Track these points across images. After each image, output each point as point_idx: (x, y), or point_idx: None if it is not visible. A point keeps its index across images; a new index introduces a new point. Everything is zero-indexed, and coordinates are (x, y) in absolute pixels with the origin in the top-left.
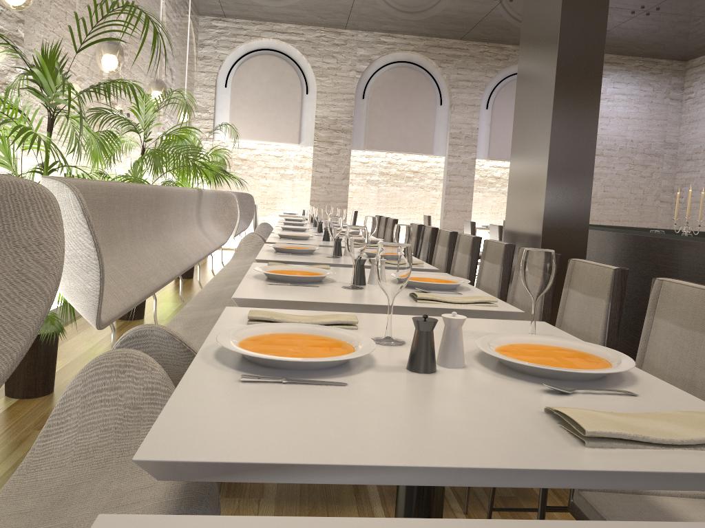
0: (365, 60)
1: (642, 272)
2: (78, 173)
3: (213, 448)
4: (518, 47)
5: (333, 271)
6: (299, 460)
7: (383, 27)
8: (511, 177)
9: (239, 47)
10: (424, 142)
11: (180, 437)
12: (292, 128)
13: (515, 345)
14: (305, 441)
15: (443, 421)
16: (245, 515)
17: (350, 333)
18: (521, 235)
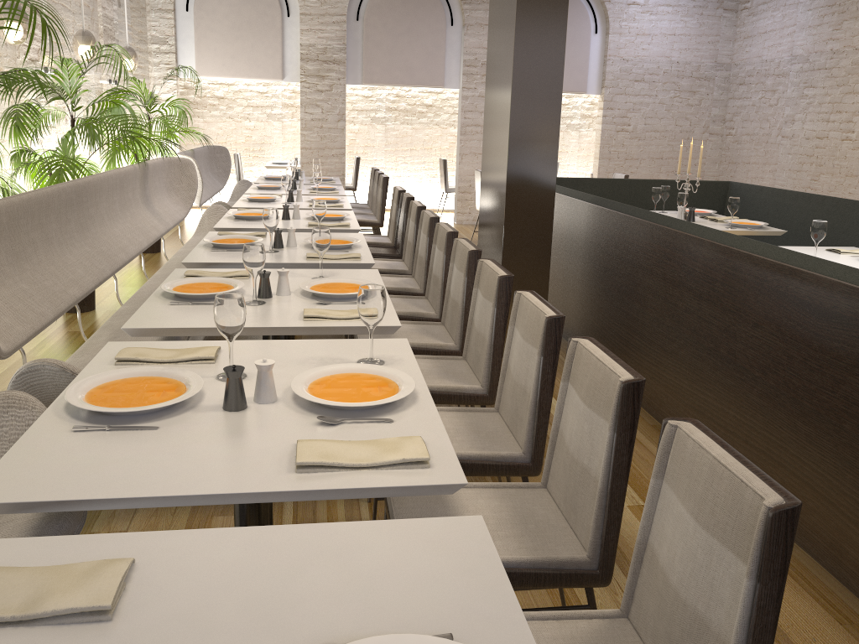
0: None
1: (606, 248)
2: None
3: (20, 492)
4: None
5: (243, 284)
6: (76, 497)
7: None
8: (484, 142)
9: None
10: (433, 72)
11: (1, 485)
12: (274, 61)
13: (335, 376)
14: (91, 481)
15: (209, 457)
16: (162, 515)
17: (189, 375)
18: (491, 208)
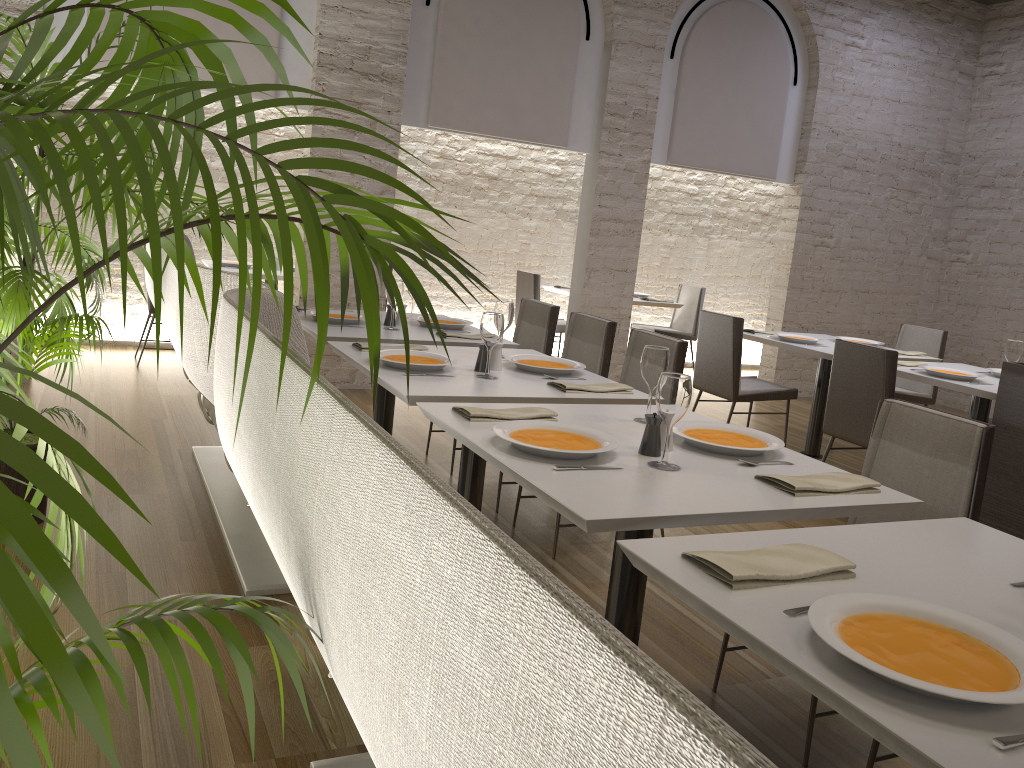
0: None
1: None
2: None
3: None
4: None
5: None
6: None
7: None
8: None
9: None
10: (552, 119)
11: None
12: (260, 61)
13: None
14: None
15: None
16: None
17: None
18: None
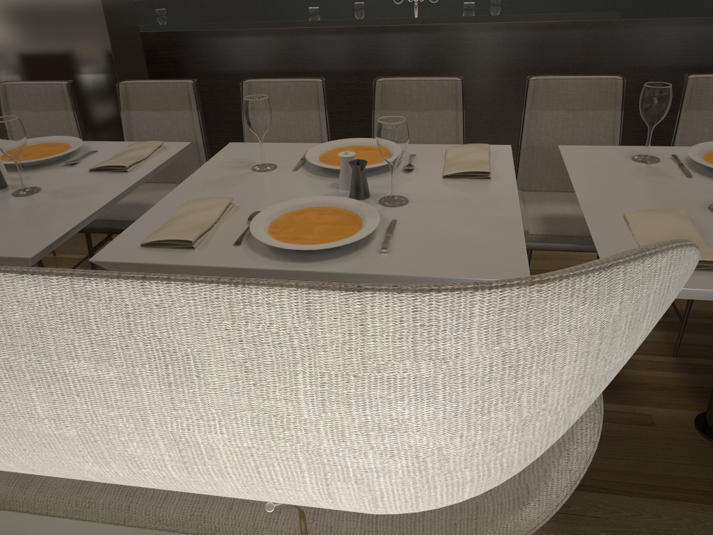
0: None
1: (203, 71)
2: None
3: None
4: None
5: (320, 196)
6: None
7: None
8: None
9: None
10: None
11: None
12: None
13: None
14: None
15: None
16: None
17: None
18: (53, 62)
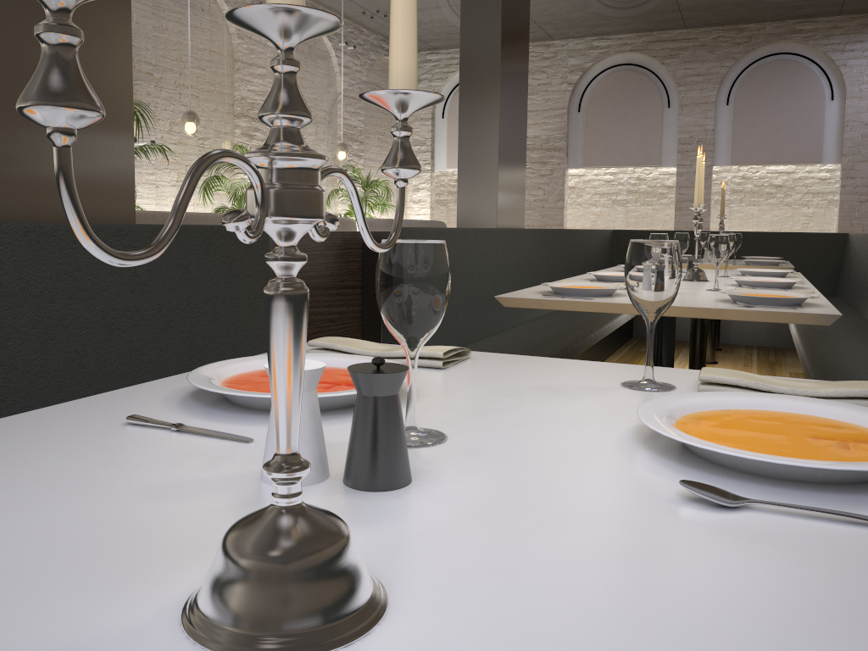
0: (577, 69)
1: None
2: (201, 209)
3: None
4: (762, 25)
5: None
6: None
7: (587, 31)
8: None
9: (454, 76)
10: (649, 152)
11: None
12: None
13: None
14: None
15: None
16: None
17: None
18: None
